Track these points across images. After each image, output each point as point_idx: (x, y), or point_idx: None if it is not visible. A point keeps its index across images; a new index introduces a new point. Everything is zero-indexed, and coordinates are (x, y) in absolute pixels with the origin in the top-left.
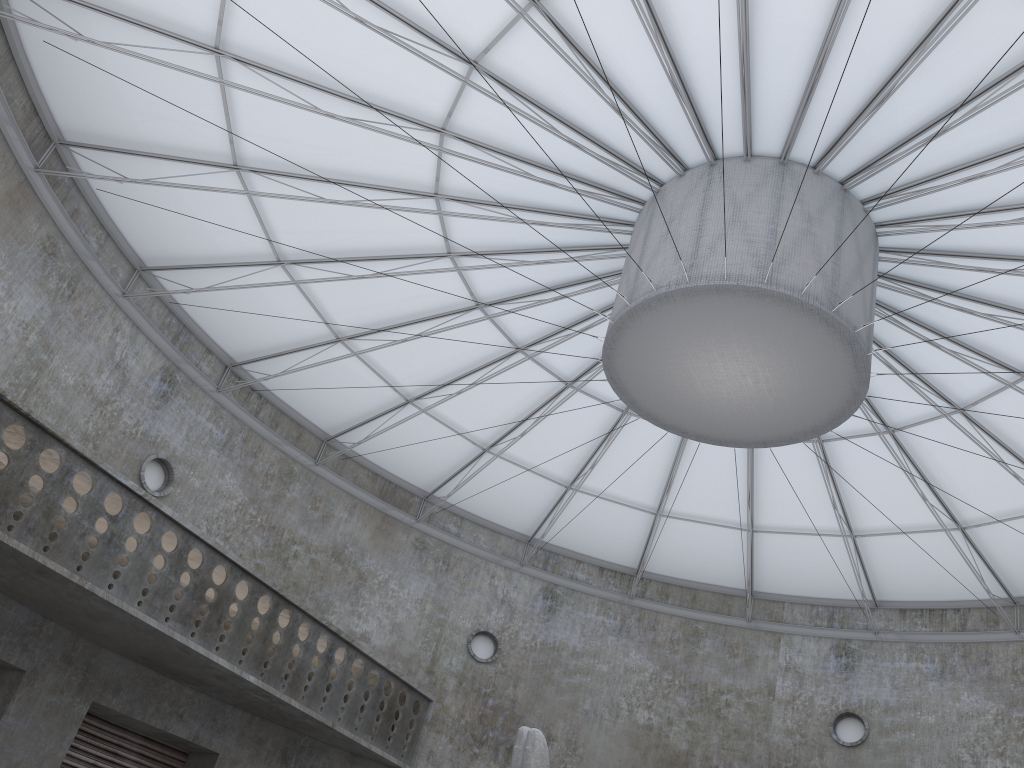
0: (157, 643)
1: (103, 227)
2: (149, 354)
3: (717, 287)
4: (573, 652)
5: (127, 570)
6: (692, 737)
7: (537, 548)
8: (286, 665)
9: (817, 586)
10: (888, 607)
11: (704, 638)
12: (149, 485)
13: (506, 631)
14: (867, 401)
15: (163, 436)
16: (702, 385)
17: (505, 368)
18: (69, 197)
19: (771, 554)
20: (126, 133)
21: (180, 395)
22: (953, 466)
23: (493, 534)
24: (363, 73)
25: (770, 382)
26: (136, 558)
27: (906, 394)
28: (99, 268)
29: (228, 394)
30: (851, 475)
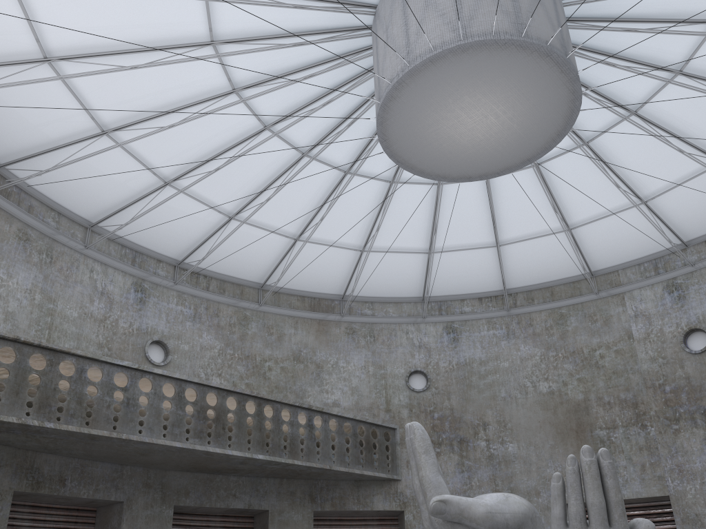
0: (191, 456)
1: (53, 210)
2: (120, 278)
3: (430, 59)
4: (480, 362)
5: (147, 418)
6: (584, 388)
7: (430, 302)
8: (282, 440)
9: (636, 249)
10: (695, 243)
11: (569, 318)
12: (156, 360)
13: (429, 365)
14: (605, 98)
15: (151, 326)
16: (461, 137)
17: (342, 189)
18: (21, 199)
19: (592, 240)
20: (31, 142)
21: (152, 296)
22: (695, 118)
23: (397, 305)
24: (142, 28)
25: (507, 113)
26: (150, 408)
27: (632, 79)
28: (62, 236)
29: (183, 283)
30: (621, 158)
